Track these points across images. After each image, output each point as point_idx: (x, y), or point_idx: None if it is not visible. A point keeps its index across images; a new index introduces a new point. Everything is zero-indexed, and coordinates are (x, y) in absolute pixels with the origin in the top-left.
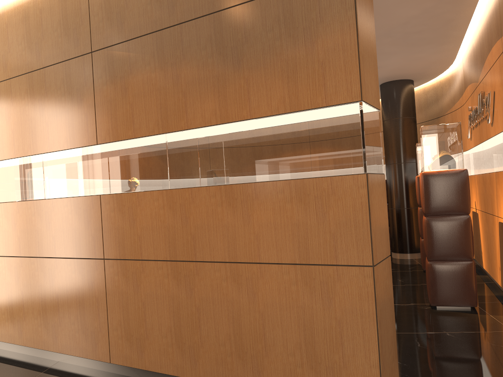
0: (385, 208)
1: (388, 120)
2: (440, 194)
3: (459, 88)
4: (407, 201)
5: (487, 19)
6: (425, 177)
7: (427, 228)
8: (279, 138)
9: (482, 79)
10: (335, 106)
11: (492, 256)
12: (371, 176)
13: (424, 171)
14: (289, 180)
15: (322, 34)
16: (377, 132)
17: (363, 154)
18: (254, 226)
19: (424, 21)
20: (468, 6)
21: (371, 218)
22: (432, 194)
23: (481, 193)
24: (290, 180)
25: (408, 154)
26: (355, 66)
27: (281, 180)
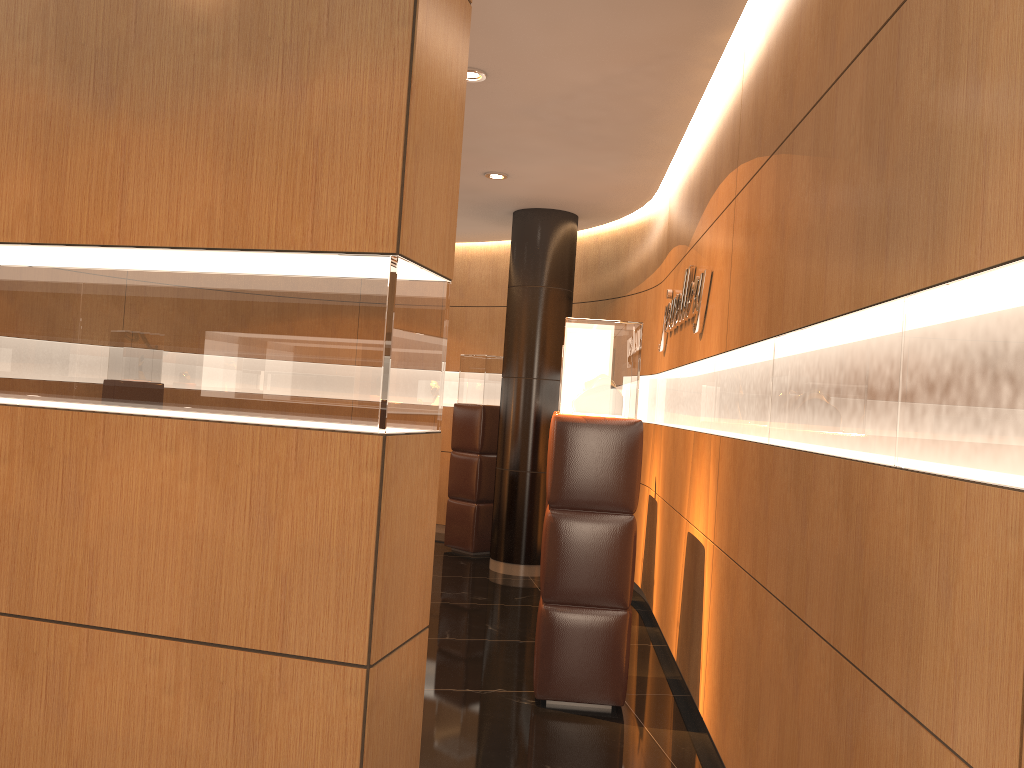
0: (432, 516)
1: (520, 287)
2: (584, 465)
3: (657, 248)
4: (534, 459)
5: (718, 125)
6: (559, 427)
7: (549, 534)
8: (186, 310)
9: (696, 241)
10: (333, 254)
11: (670, 596)
12: (396, 443)
13: (560, 413)
14: (196, 421)
15: (329, 69)
16: (437, 333)
17: (382, 386)
18: (88, 526)
19: (604, 101)
20: (689, 91)
21: (379, 547)
22: (568, 463)
23: (667, 465)
24: (198, 423)
25: (548, 362)
26: (395, 165)
27: (175, 418)
